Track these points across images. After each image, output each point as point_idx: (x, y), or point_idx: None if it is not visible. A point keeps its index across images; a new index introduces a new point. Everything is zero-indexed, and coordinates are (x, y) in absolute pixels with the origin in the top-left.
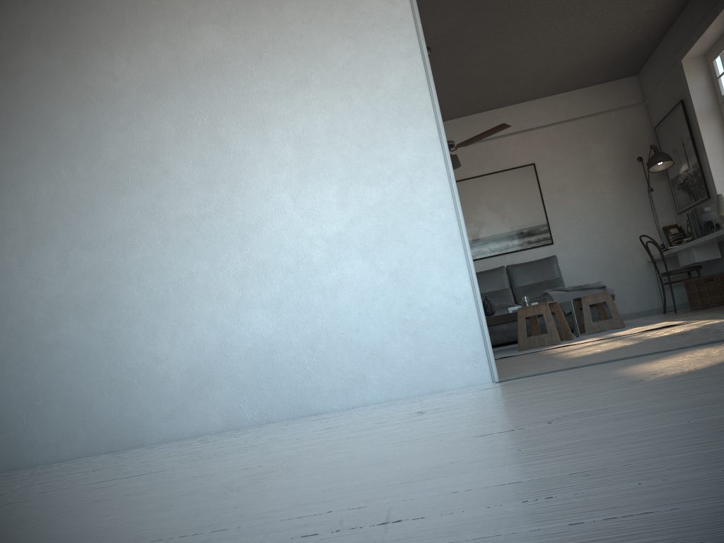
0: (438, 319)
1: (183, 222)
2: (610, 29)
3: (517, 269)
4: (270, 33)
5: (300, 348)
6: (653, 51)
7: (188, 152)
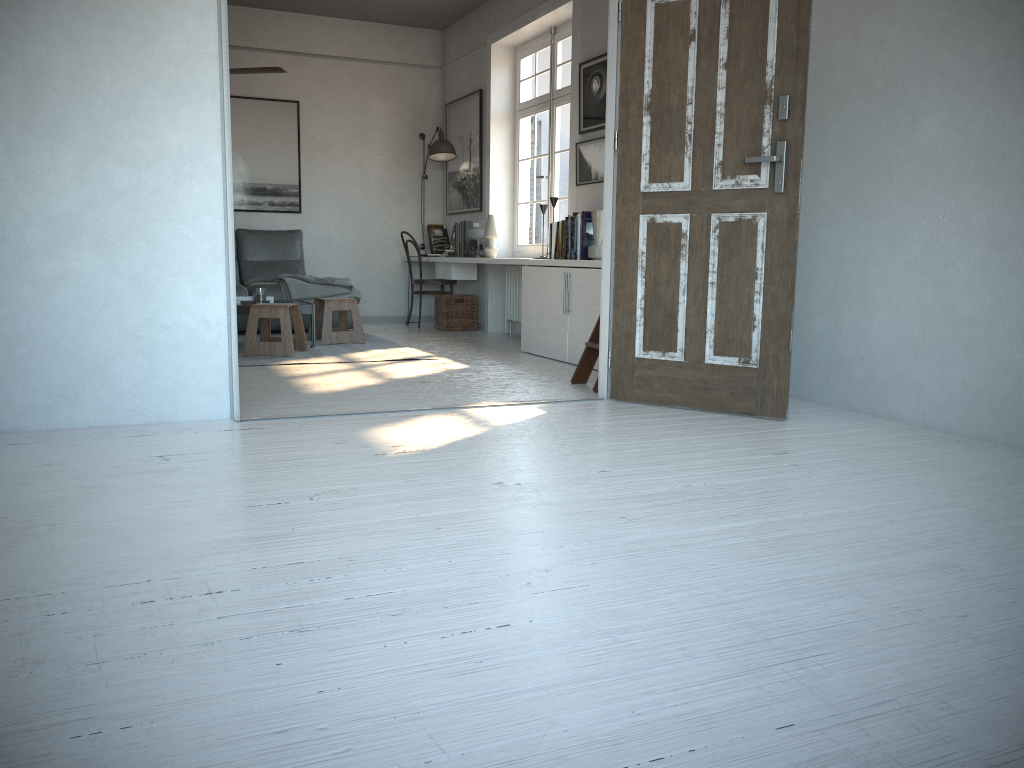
0: (182, 342)
1: None
2: None
3: (251, 238)
4: None
5: None
6: (466, 15)
7: None
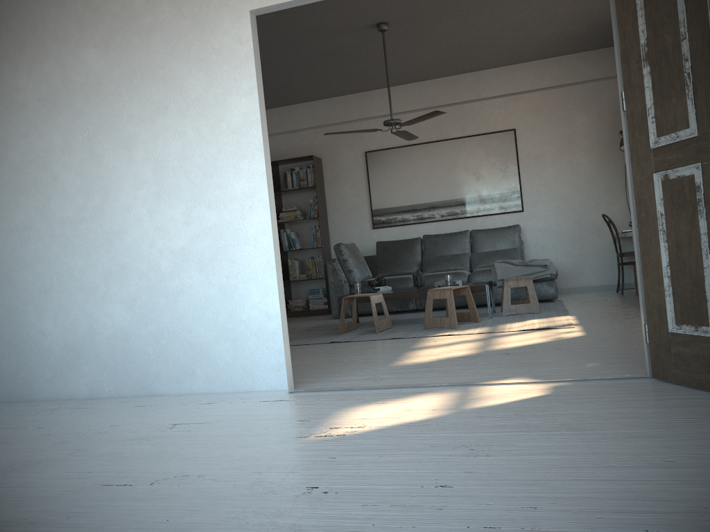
0: (253, 331)
1: (66, 223)
2: (582, 6)
3: (480, 235)
4: (139, 61)
5: (147, 340)
6: None
7: (71, 163)
